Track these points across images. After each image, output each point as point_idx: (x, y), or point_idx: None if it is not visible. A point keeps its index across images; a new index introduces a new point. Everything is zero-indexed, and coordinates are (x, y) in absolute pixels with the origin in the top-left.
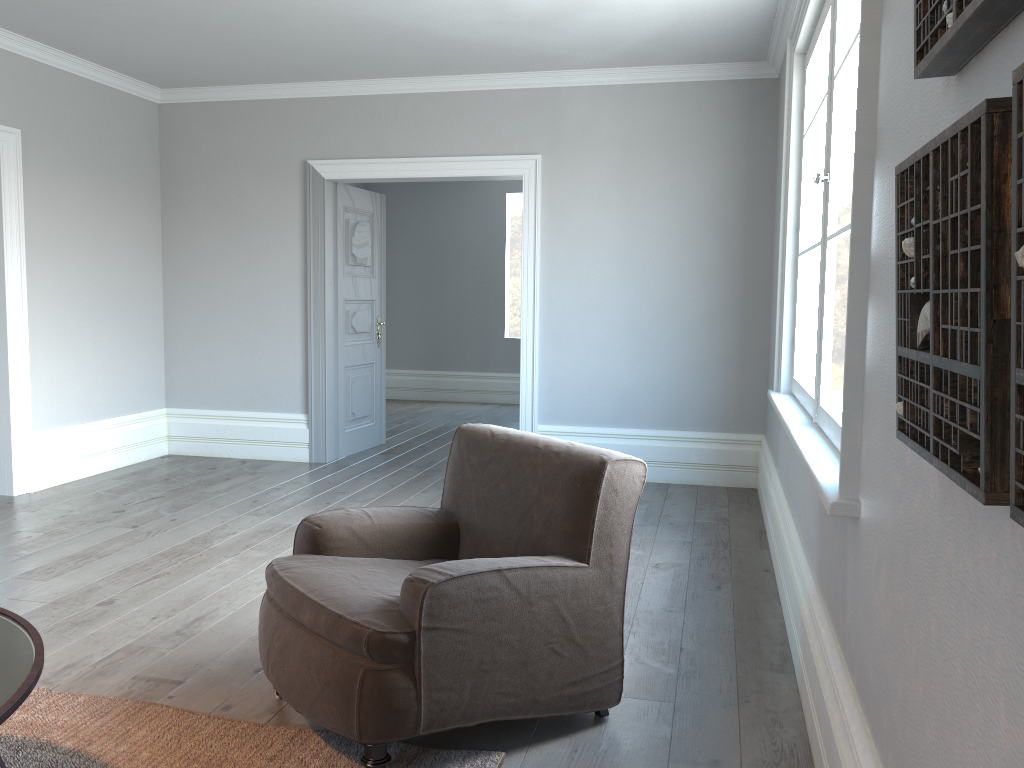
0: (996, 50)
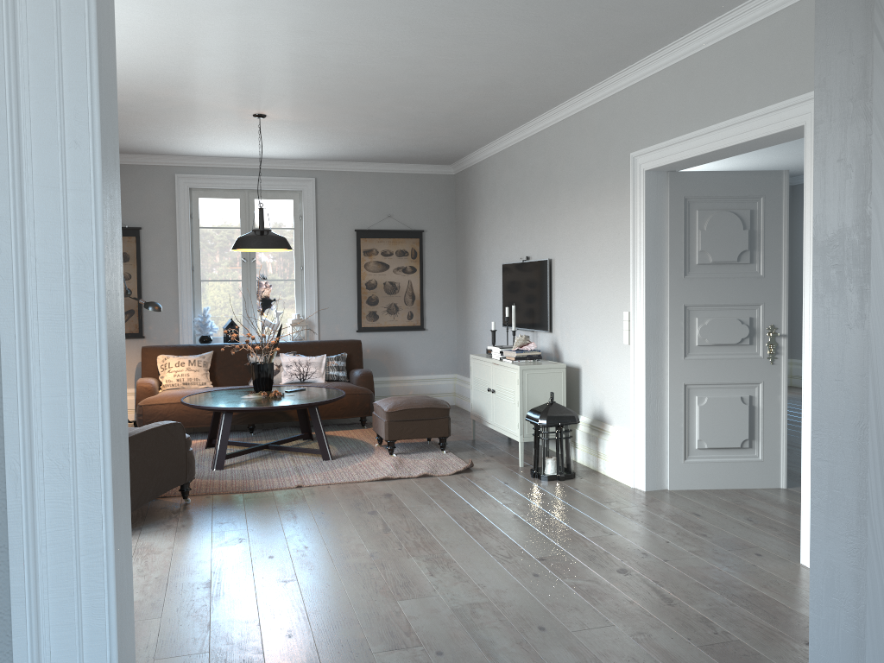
0: None
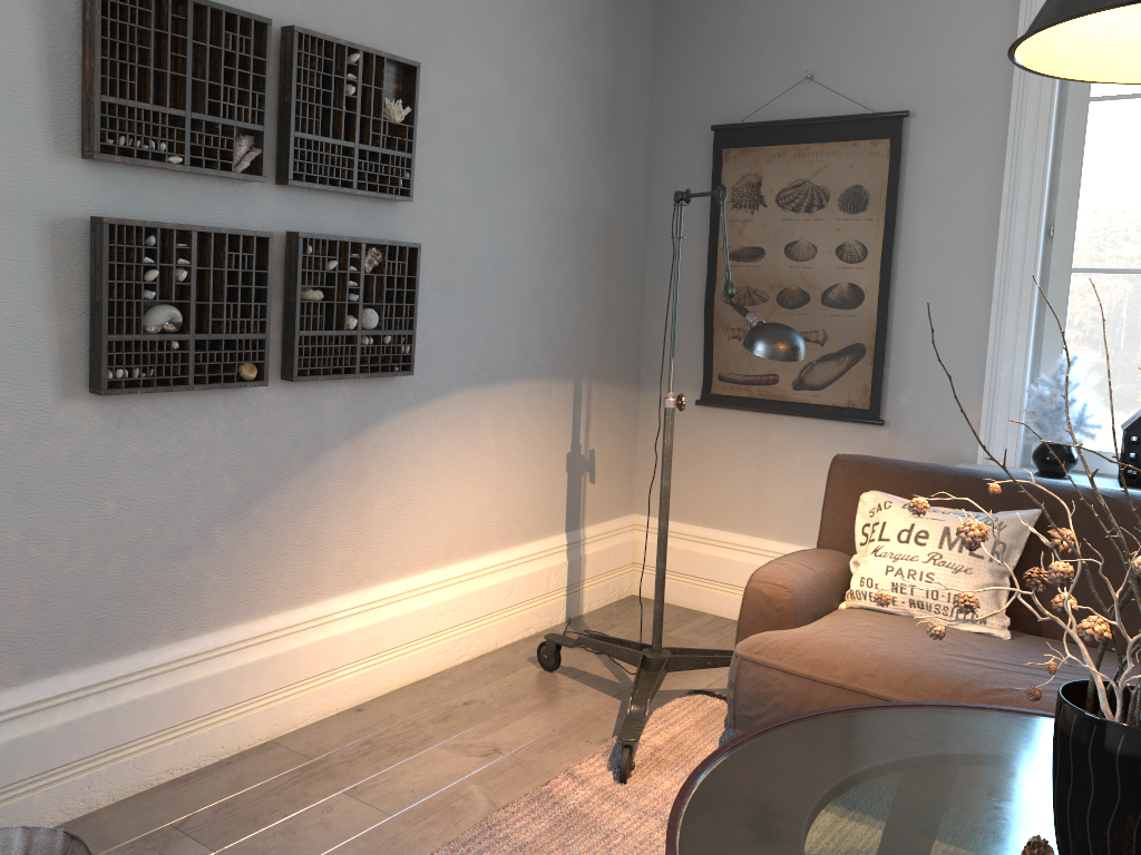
0: (163, 177)
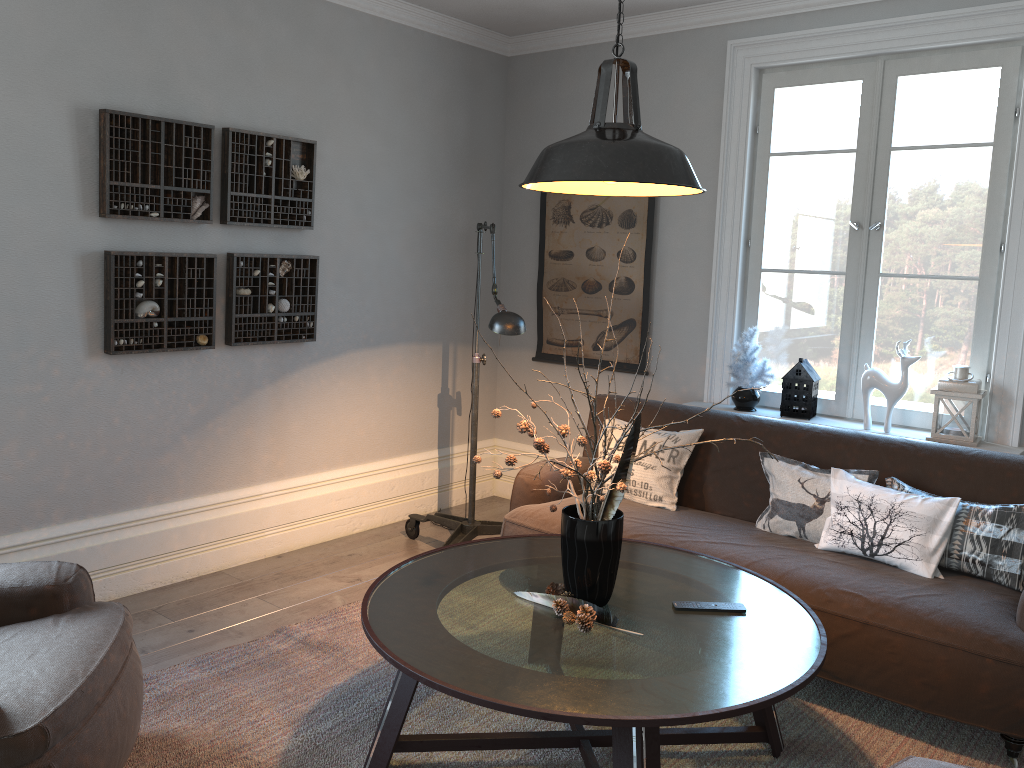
0: (148, 224)
